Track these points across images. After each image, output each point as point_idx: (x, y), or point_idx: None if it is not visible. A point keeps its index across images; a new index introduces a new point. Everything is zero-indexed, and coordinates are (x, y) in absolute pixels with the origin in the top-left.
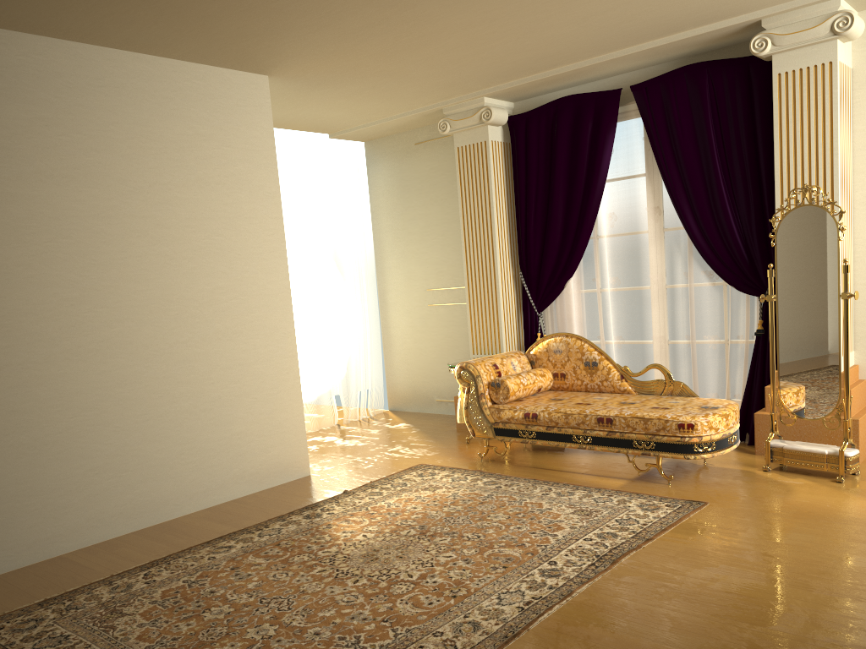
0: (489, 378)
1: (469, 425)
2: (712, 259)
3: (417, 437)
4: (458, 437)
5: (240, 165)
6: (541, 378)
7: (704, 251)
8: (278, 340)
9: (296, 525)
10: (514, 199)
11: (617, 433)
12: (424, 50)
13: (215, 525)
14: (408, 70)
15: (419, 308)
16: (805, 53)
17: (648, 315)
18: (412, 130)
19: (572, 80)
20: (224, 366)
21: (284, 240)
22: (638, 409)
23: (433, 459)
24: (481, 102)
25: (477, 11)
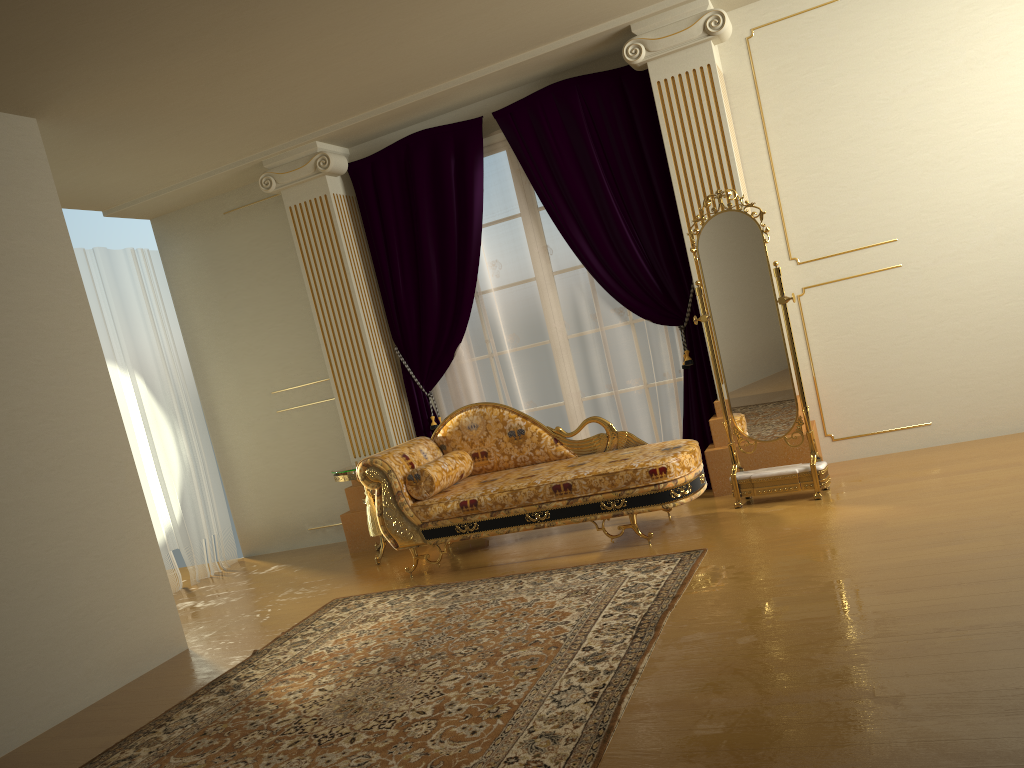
0: (403, 471)
1: (389, 535)
2: (621, 293)
3: (306, 574)
4: (361, 561)
5: (19, 238)
6: (461, 461)
7: (611, 286)
8: (113, 471)
9: (213, 705)
10: (370, 263)
11: (580, 498)
12: (256, 72)
13: (85, 740)
14: (229, 104)
15: (266, 417)
16: (681, 58)
17: (559, 370)
18: (217, 197)
19: (422, 113)
20: (45, 518)
21: (97, 336)
22: (595, 467)
23: (347, 590)
24: (313, 148)
25: (332, 12)
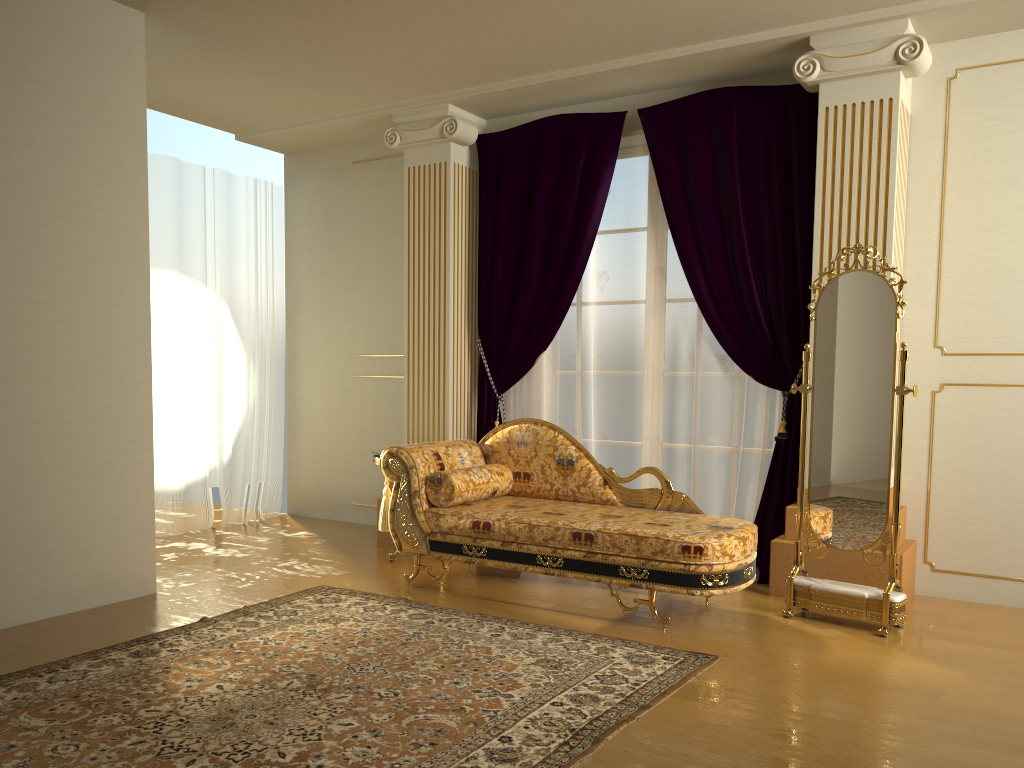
0: (427, 470)
1: (395, 535)
2: (727, 338)
3: (321, 550)
4: (379, 553)
5: (88, 129)
6: (498, 477)
7: (718, 328)
8: (124, 391)
9: (114, 666)
10: (477, 245)
11: (599, 554)
12: (374, 7)
13: None
14: (350, 40)
15: (341, 379)
16: (860, 85)
17: (640, 407)
18: (349, 144)
19: (565, 95)
20: (31, 419)
21: (147, 249)
22: (628, 524)
23: (340, 580)
24: (444, 110)
25: None
